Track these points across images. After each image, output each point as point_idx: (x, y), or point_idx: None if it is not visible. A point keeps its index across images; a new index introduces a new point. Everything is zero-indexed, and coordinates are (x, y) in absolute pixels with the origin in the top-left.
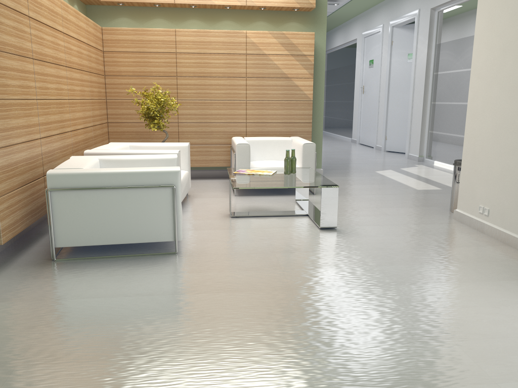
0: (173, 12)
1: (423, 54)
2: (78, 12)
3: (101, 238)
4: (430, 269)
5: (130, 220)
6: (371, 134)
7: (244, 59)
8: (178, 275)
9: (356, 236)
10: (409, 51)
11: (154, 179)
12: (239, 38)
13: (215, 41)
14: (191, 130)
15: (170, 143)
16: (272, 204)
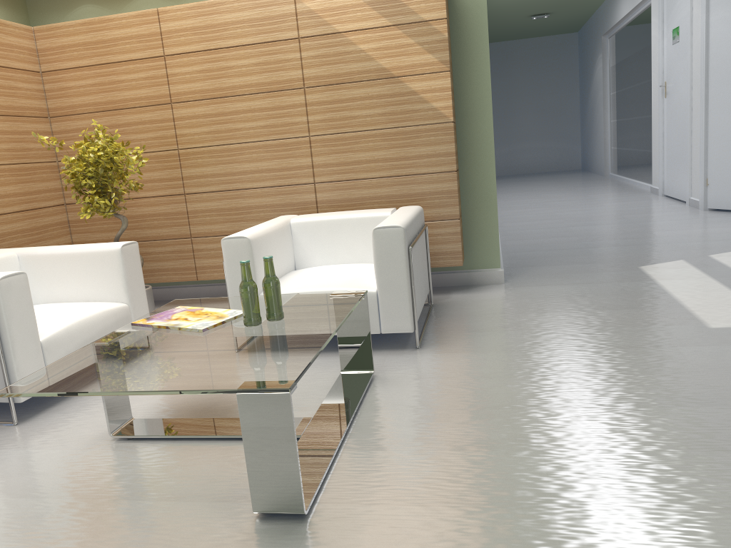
0: None
1: None
2: None
3: None
4: None
5: None
6: (681, 176)
7: (296, 49)
8: None
9: None
10: None
11: None
12: (280, 7)
13: (234, 20)
14: (210, 207)
15: (89, 246)
16: None
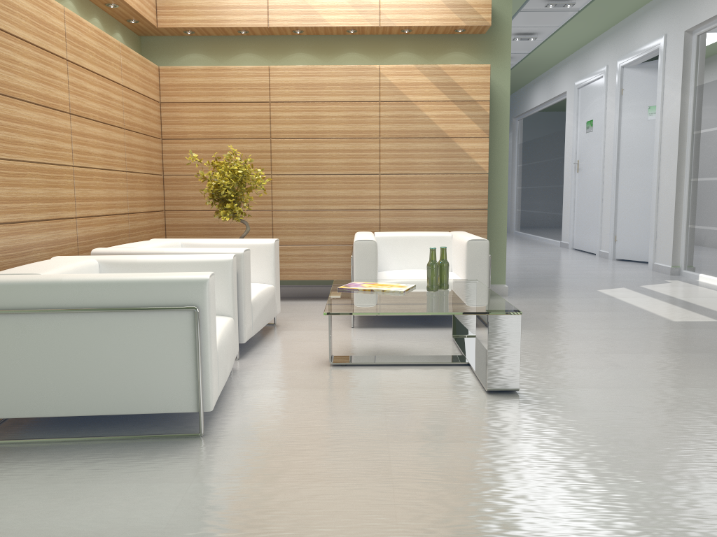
0: (269, 43)
1: (674, 104)
2: (105, 35)
3: (62, 404)
4: (716, 494)
5: (116, 370)
6: (591, 234)
7: (376, 109)
8: (180, 486)
9: (555, 410)
10: (651, 102)
11: (160, 295)
12: (368, 77)
13: (330, 82)
14: (292, 222)
15: (246, 240)
16: (411, 344)
